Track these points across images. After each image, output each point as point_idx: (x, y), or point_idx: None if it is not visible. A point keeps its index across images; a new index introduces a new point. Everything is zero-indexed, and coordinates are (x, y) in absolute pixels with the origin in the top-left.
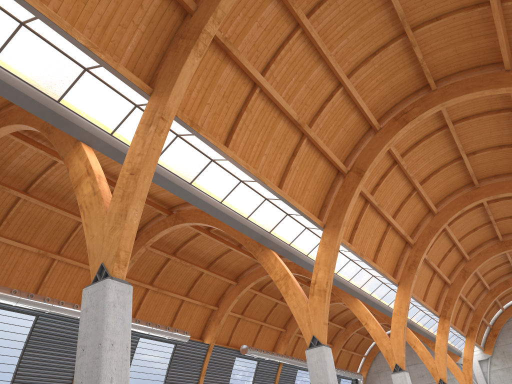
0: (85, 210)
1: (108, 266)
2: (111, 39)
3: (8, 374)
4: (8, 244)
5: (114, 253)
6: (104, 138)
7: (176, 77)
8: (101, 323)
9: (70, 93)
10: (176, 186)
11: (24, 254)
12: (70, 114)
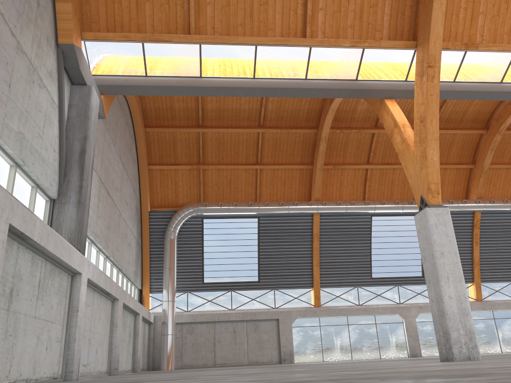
0: (401, 155)
1: (425, 198)
2: (369, 22)
3: (417, 260)
4: (380, 168)
5: (426, 187)
6: (401, 87)
7: (429, 24)
8: (429, 240)
9: (361, 69)
10: (485, 92)
11: (395, 171)
12: (368, 84)
